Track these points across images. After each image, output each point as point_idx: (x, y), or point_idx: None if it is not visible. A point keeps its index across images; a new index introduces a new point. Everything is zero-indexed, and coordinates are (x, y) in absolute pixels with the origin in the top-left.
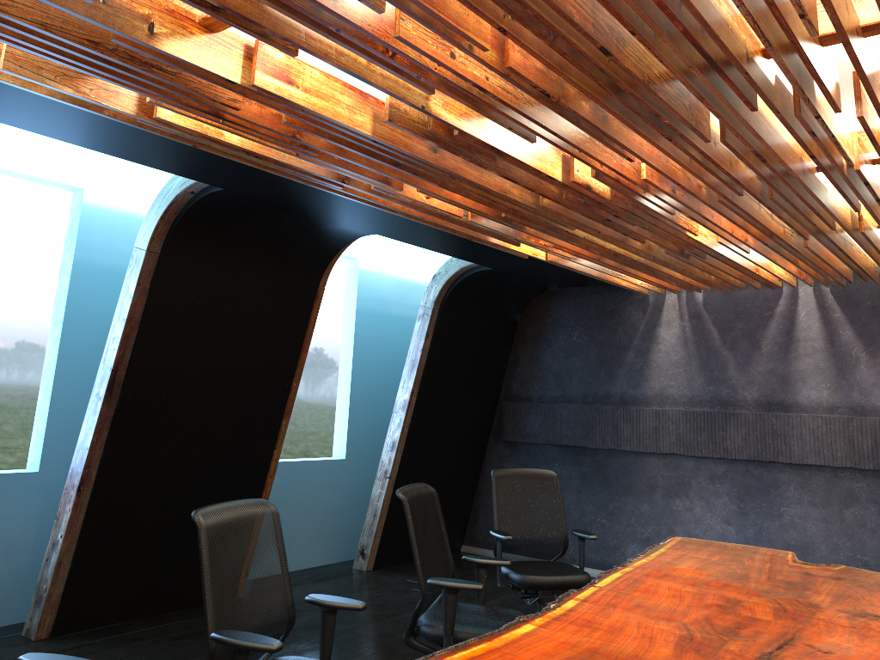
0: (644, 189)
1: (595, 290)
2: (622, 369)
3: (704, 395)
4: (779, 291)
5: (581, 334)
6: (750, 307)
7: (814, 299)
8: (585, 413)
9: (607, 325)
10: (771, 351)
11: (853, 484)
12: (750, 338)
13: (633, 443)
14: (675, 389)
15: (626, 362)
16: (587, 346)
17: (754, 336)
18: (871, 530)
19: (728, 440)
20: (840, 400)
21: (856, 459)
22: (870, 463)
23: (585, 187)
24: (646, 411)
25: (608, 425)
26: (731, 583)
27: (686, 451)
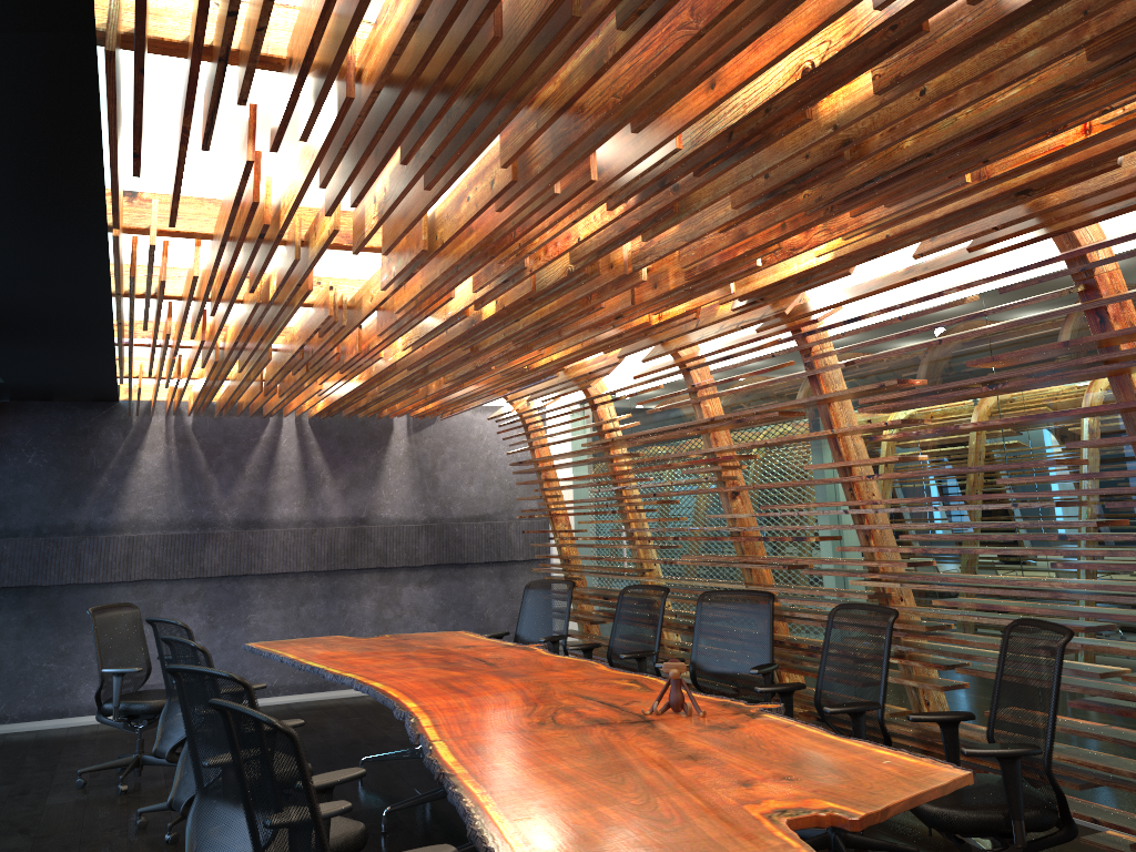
0: (366, 361)
1: (64, 407)
2: (92, 495)
3: (184, 518)
4: (266, 419)
5: (40, 456)
6: (239, 433)
7: (295, 428)
8: (39, 547)
9: (77, 446)
10: (254, 473)
11: (310, 584)
12: (236, 462)
13: (99, 574)
14: (153, 514)
15: (98, 487)
16: (47, 470)
17: (240, 460)
18: (320, 620)
19: (206, 559)
20: (307, 515)
21: (315, 563)
22: (325, 565)
23: (335, 356)
24: (119, 538)
25: (69, 558)
26: (375, 651)
27: (161, 575)
